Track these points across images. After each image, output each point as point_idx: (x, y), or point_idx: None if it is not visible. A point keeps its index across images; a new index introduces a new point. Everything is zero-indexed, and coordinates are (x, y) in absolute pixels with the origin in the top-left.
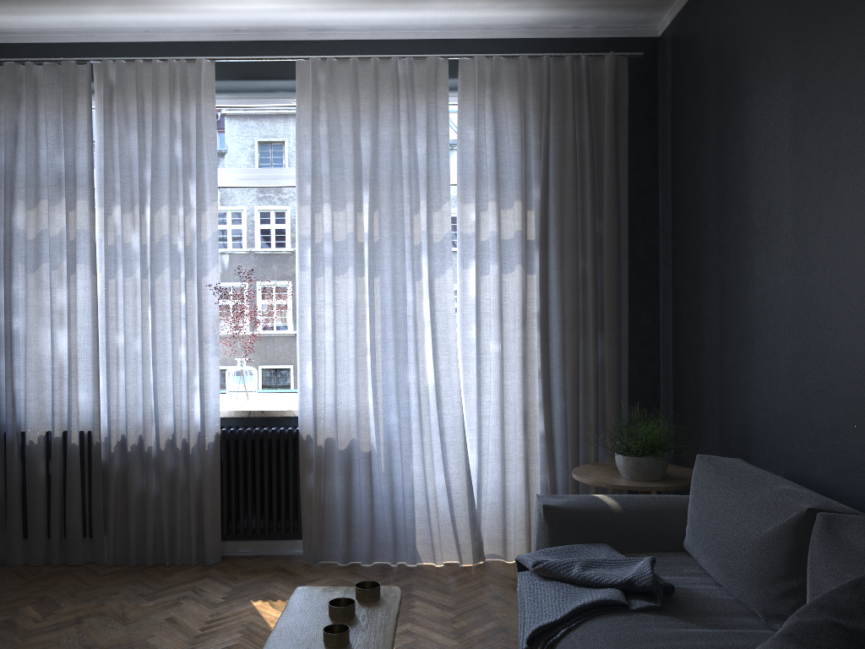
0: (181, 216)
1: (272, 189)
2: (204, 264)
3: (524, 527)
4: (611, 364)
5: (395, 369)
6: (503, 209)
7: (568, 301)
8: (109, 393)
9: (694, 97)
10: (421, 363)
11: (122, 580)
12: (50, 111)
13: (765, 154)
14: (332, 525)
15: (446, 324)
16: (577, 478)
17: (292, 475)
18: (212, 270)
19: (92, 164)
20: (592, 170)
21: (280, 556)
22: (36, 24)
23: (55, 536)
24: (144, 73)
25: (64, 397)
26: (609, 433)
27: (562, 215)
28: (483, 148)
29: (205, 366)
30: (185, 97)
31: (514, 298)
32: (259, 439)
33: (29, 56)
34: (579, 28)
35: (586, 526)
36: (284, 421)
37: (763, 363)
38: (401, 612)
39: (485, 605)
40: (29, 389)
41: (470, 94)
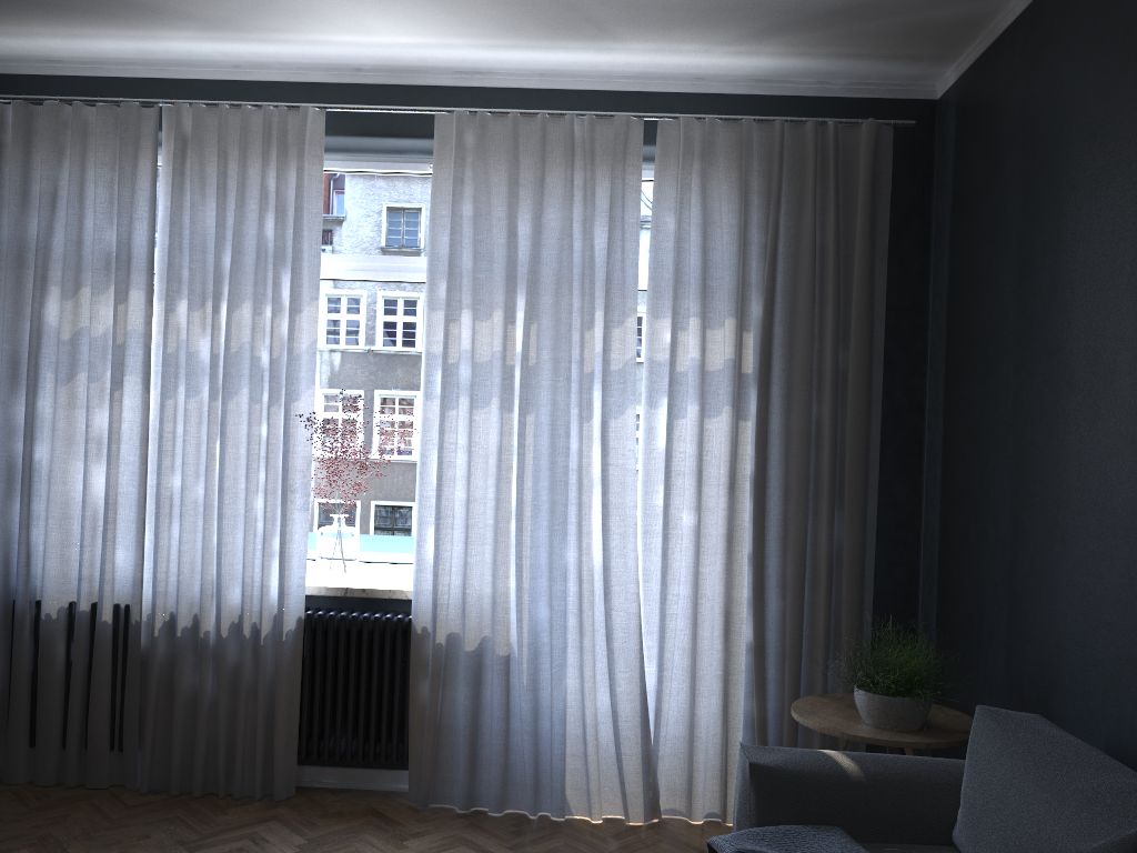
0: (268, 318)
1: (394, 285)
2: (296, 384)
3: (718, 774)
4: (851, 552)
5: (549, 543)
6: (710, 328)
7: (794, 460)
8: (156, 554)
9: (987, 187)
10: (585, 537)
11: (158, 817)
12: (101, 168)
13: (1093, 276)
14: (450, 754)
15: (623, 485)
16: (798, 719)
17: (399, 681)
18: (306, 394)
19: (153, 242)
20: (837, 280)
21: (376, 792)
22: (91, 51)
23: (72, 746)
24: (230, 123)
25: (96, 556)
26: (844, 648)
27: (791, 340)
28: (686, 243)
29: (289, 524)
30: (283, 157)
31: (720, 453)
32: (357, 629)
33: (80, 93)
34: (827, 83)
35: (811, 799)
36: (392, 604)
37: (1078, 577)
38: None
39: None
40: (50, 543)
41: (672, 168)
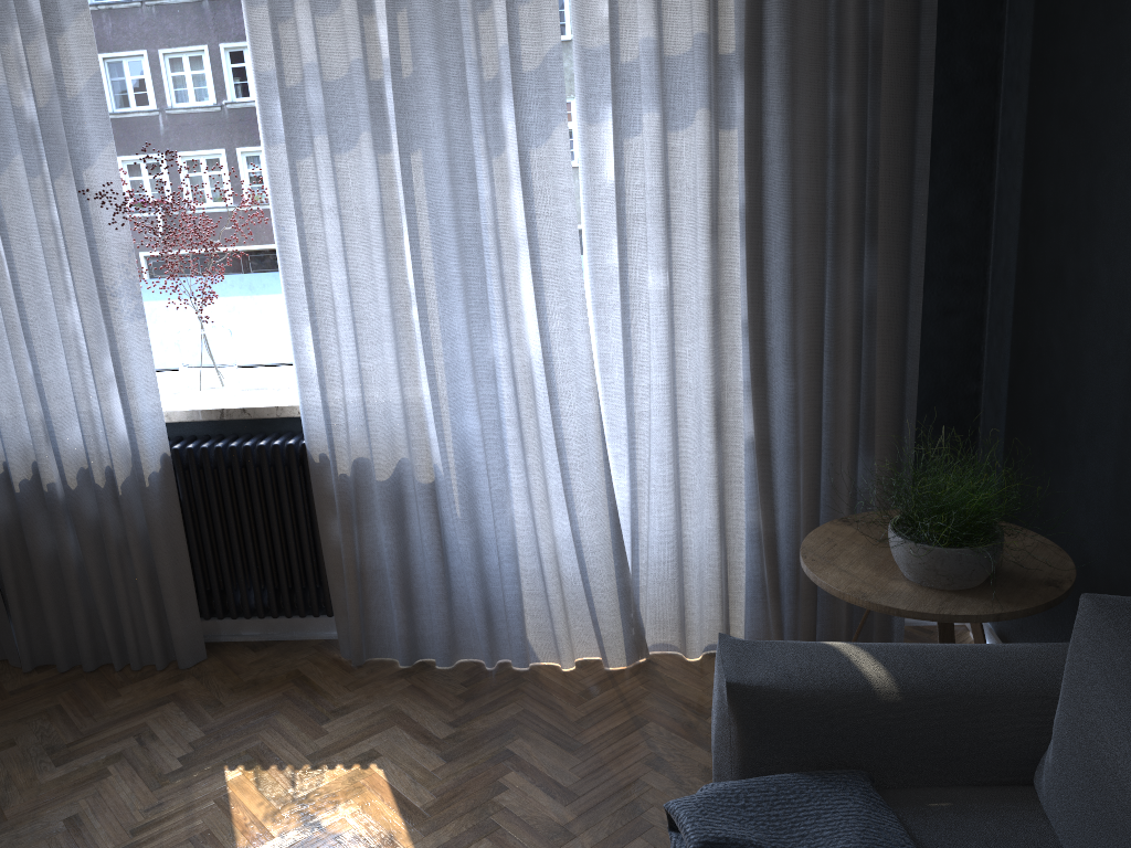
0: (22, 46)
1: None
2: (82, 143)
3: (717, 601)
4: (888, 307)
5: (468, 332)
6: None
7: (803, 182)
8: None
9: None
10: (513, 322)
11: (34, 709)
12: None
13: None
14: (382, 601)
15: (559, 243)
16: (809, 574)
17: (305, 521)
18: (102, 155)
19: None
20: None
21: (306, 643)
22: None
23: None
24: None
25: None
26: (879, 437)
27: None
28: None
29: (119, 340)
30: None
31: (694, 182)
32: (241, 462)
33: None
34: None
35: (819, 731)
36: (286, 423)
37: None
38: (478, 804)
39: (633, 785)
40: None
41: None
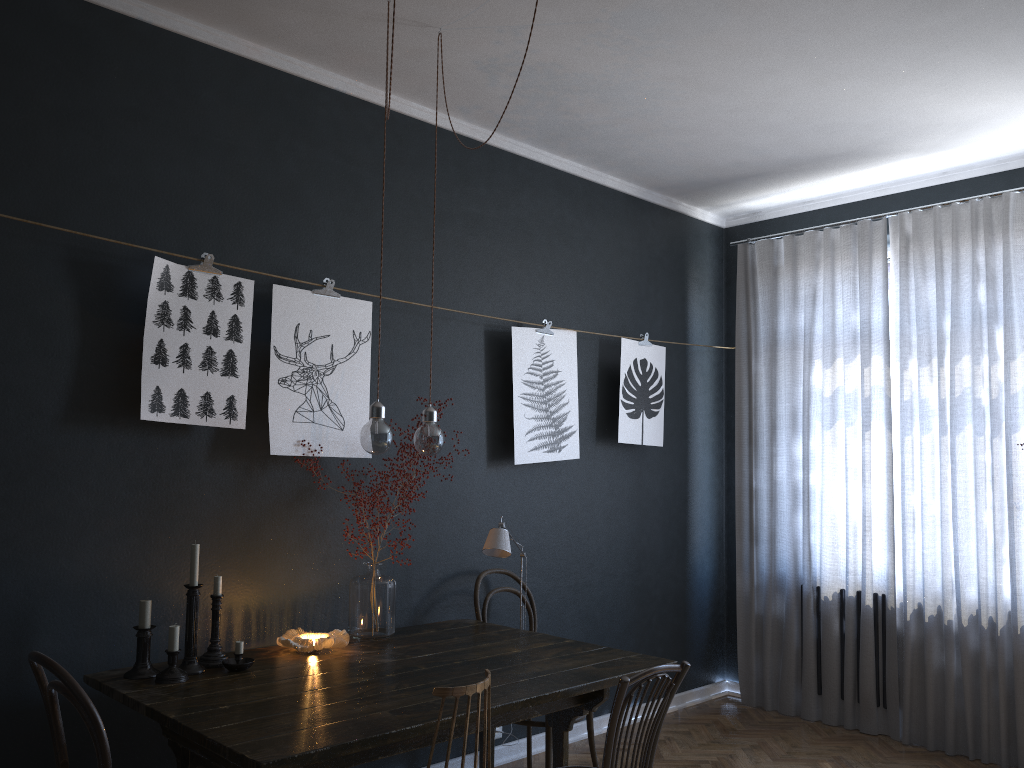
0: (985, 366)
1: None
2: (1014, 418)
3: None
4: None
5: None
6: None
7: None
8: (904, 556)
9: None
10: None
11: (920, 762)
12: (845, 271)
13: None
14: None
15: None
16: None
17: None
18: (1023, 426)
19: (887, 319)
20: None
21: None
22: (833, 189)
23: (848, 698)
24: (942, 219)
25: (857, 556)
26: None
27: None
28: None
29: (1016, 536)
30: (989, 236)
31: None
32: None
33: (826, 219)
34: None
35: None
36: None
37: None
38: None
39: None
40: (824, 544)
41: None
